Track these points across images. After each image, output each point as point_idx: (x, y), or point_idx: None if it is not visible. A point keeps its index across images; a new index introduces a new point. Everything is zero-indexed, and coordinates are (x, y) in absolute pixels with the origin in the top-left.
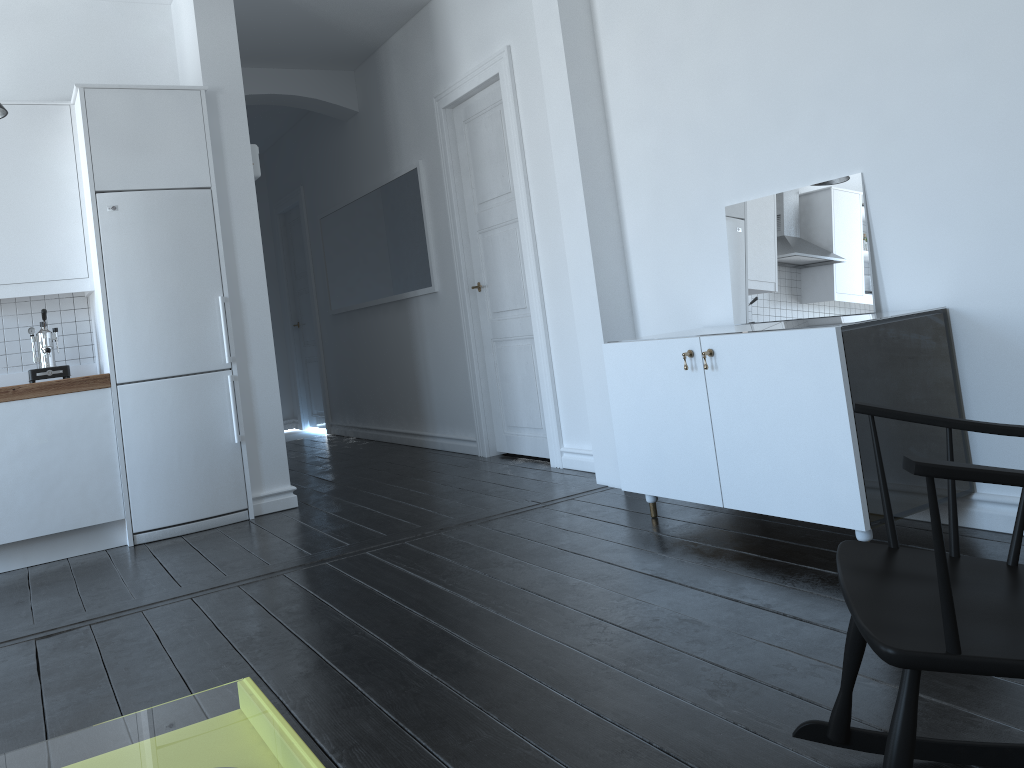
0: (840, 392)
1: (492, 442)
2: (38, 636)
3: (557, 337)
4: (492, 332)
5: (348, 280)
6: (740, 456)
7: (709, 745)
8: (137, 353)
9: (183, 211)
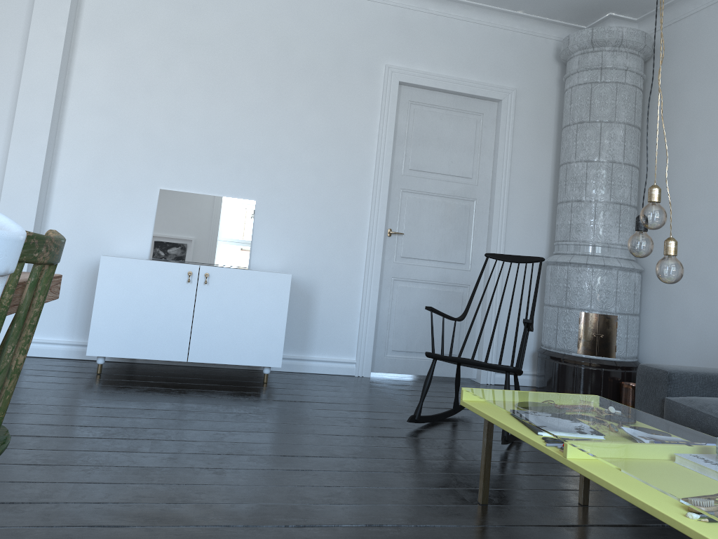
0: (286, 303)
1: None
2: None
3: None
4: None
5: None
6: (210, 332)
7: (386, 432)
8: None
9: None
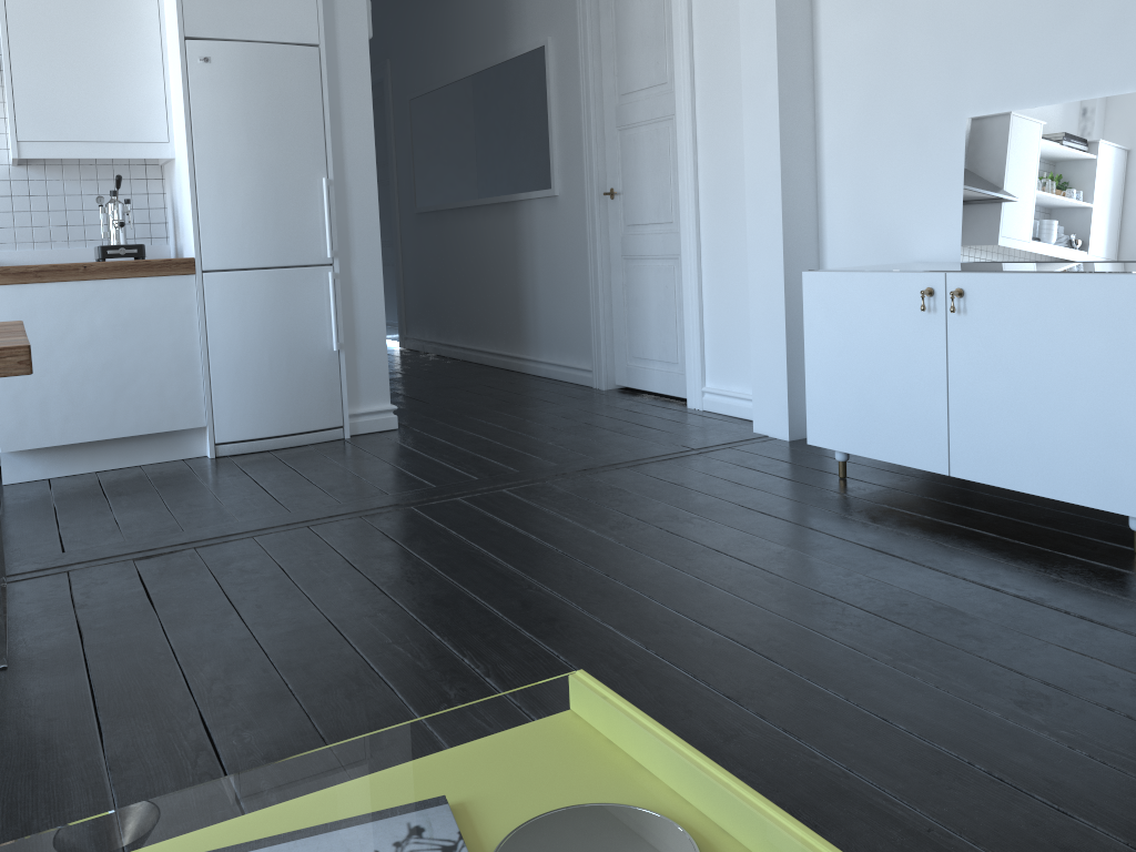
0: None
1: (611, 374)
2: (136, 556)
3: (712, 260)
4: (624, 248)
5: (441, 174)
6: (983, 419)
7: (1052, 774)
8: (227, 237)
9: (286, 71)
